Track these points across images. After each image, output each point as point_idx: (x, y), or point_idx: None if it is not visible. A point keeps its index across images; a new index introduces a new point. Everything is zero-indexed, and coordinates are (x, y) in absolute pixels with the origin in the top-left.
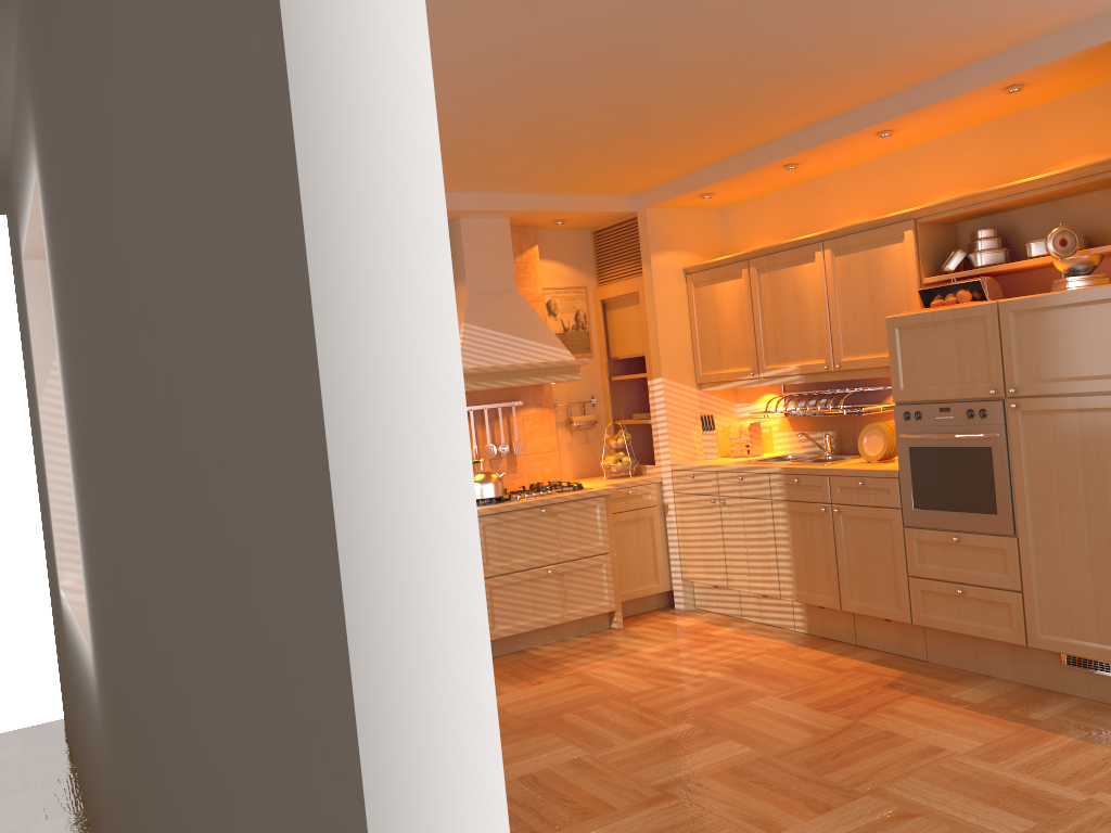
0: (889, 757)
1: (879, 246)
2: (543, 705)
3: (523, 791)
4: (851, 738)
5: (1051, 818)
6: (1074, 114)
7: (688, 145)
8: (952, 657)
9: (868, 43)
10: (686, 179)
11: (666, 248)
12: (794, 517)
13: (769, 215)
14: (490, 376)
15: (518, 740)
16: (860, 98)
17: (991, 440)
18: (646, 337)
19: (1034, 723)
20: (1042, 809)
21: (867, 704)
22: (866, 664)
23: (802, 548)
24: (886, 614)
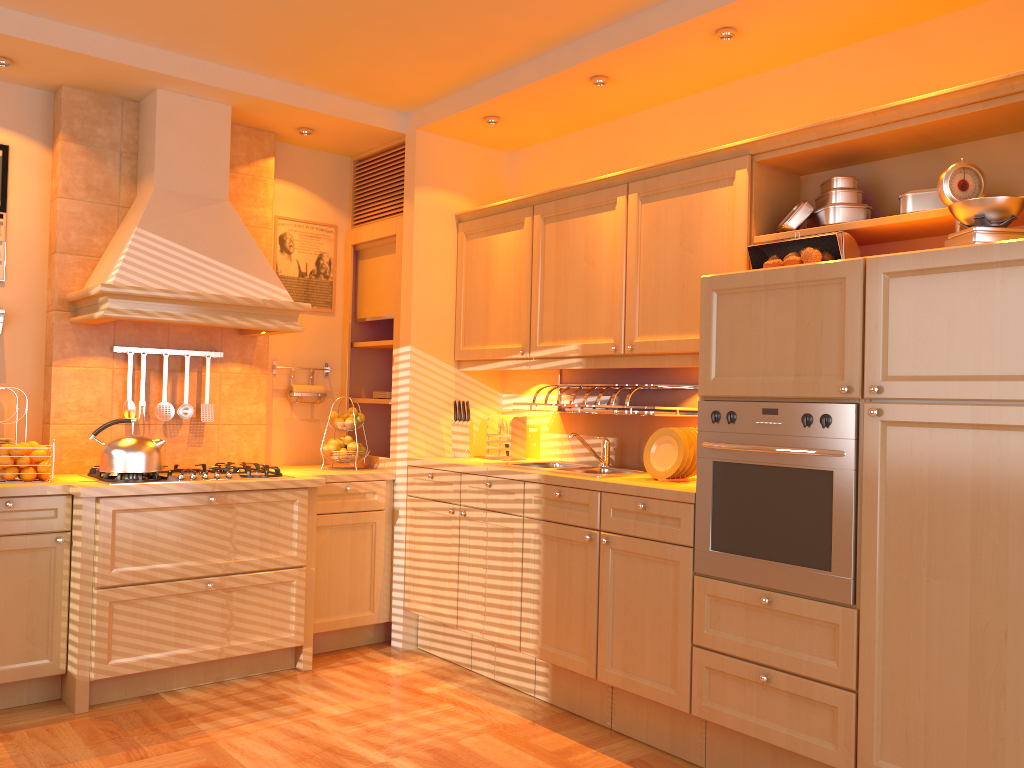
0: None
1: (700, 191)
2: None
3: None
4: None
5: None
6: (978, 31)
7: (464, 15)
8: None
9: None
10: (467, 91)
11: (437, 185)
12: (550, 544)
13: (568, 161)
14: (162, 304)
15: None
16: None
17: (833, 461)
18: (398, 293)
19: None
20: None
21: None
22: (621, 765)
23: (555, 587)
24: (657, 695)
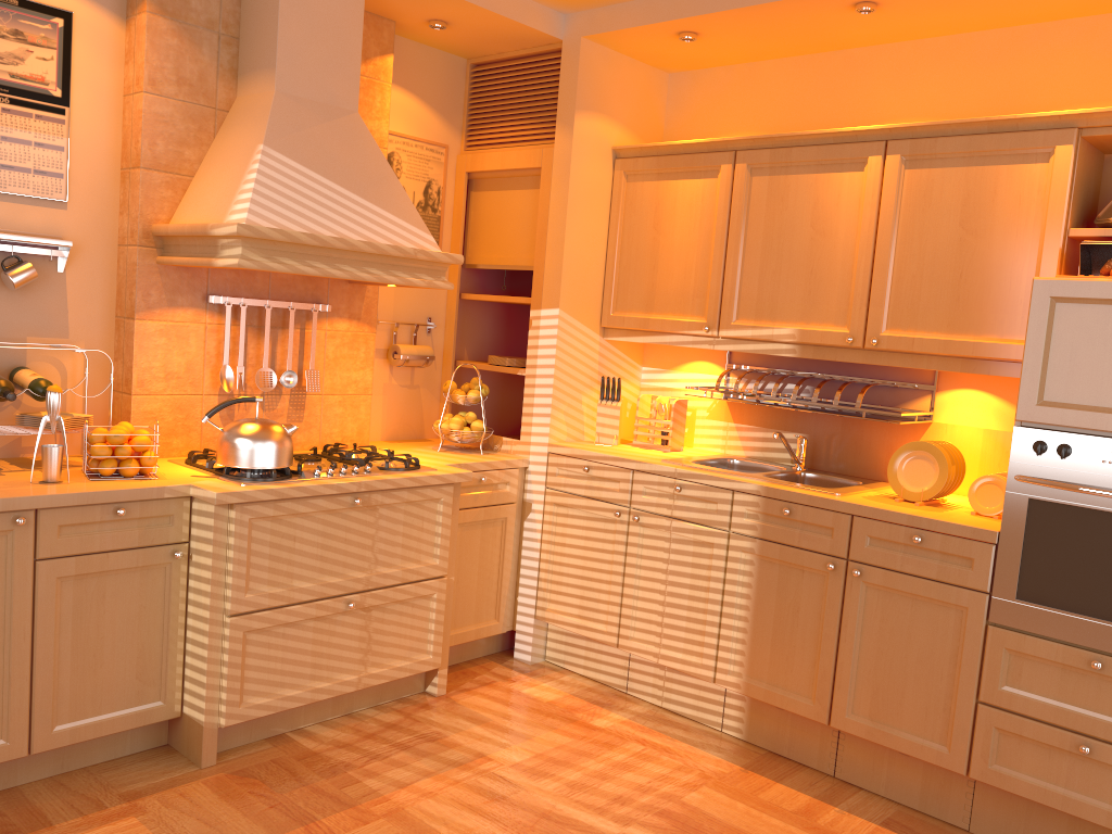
0: None
1: (997, 164)
2: None
3: None
4: None
5: None
6: None
7: None
8: None
9: None
10: None
11: (597, 110)
12: (768, 567)
13: (759, 94)
14: (301, 252)
15: None
16: None
17: None
18: (541, 242)
19: None
20: None
21: None
22: (879, 829)
23: (772, 616)
24: (919, 751)
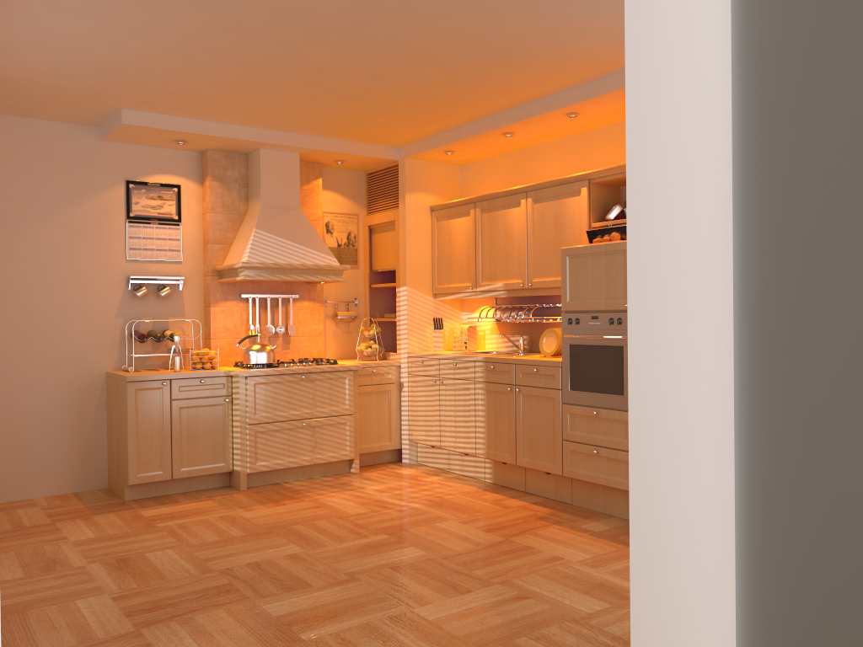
0: (522, 562)
1: (564, 198)
2: (281, 519)
3: (247, 572)
4: (500, 549)
5: (622, 602)
6: None
7: (431, 109)
8: (588, 501)
9: (550, 40)
10: (434, 138)
11: (418, 190)
12: (489, 395)
13: (495, 172)
14: (271, 271)
15: (254, 540)
16: (553, 85)
17: (623, 341)
18: (397, 255)
19: None
20: (617, 597)
21: (519, 529)
22: (528, 504)
23: (493, 418)
24: (546, 468)
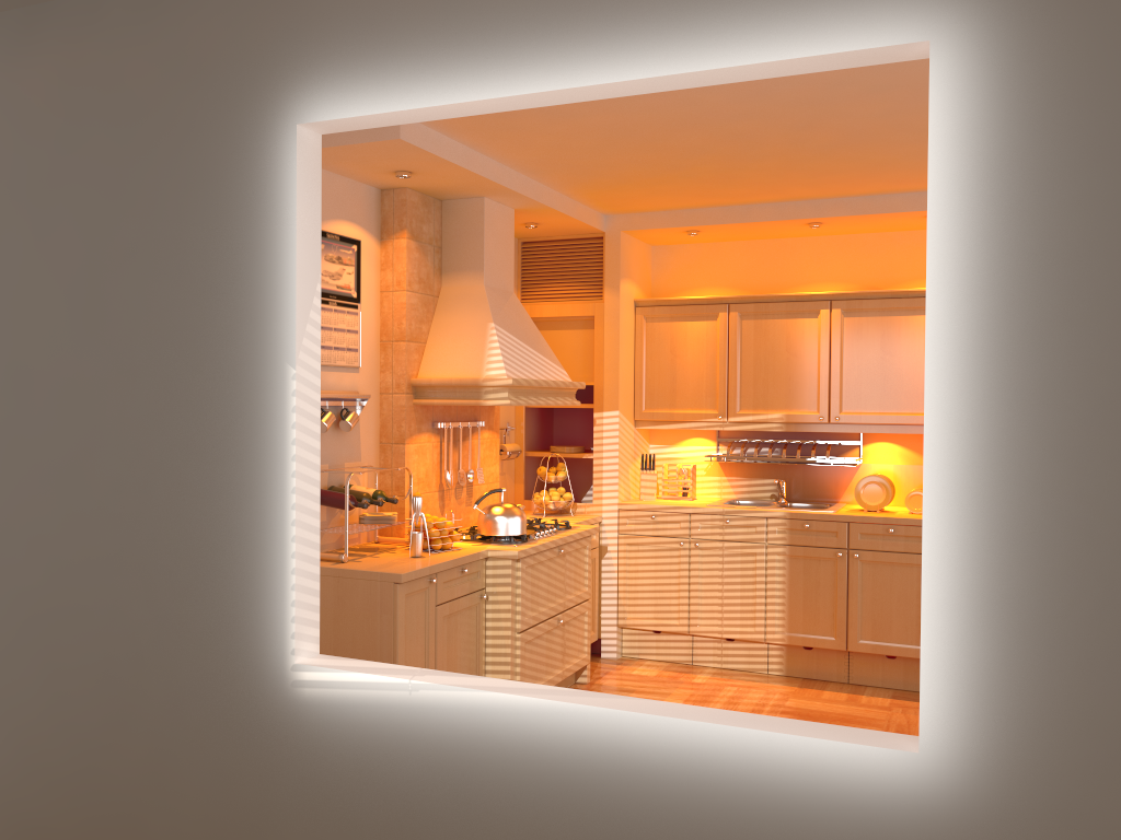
0: None
1: (898, 315)
2: None
3: None
4: None
5: None
6: None
7: (779, 183)
8: None
9: None
10: (689, 212)
11: (628, 277)
12: (795, 562)
13: (722, 263)
14: (527, 391)
15: None
16: None
17: None
18: (599, 366)
19: None
20: None
21: None
22: (893, 700)
23: (802, 591)
24: (905, 652)
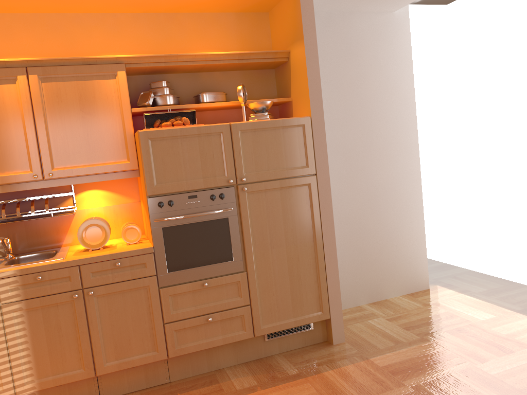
0: None
1: (91, 79)
2: None
3: None
4: None
5: None
6: (204, 24)
7: None
8: (190, 370)
9: None
10: None
11: None
12: (34, 313)
13: None
14: None
15: None
16: None
17: (228, 213)
18: None
19: (302, 375)
20: None
21: None
22: None
23: (45, 338)
24: (145, 360)
